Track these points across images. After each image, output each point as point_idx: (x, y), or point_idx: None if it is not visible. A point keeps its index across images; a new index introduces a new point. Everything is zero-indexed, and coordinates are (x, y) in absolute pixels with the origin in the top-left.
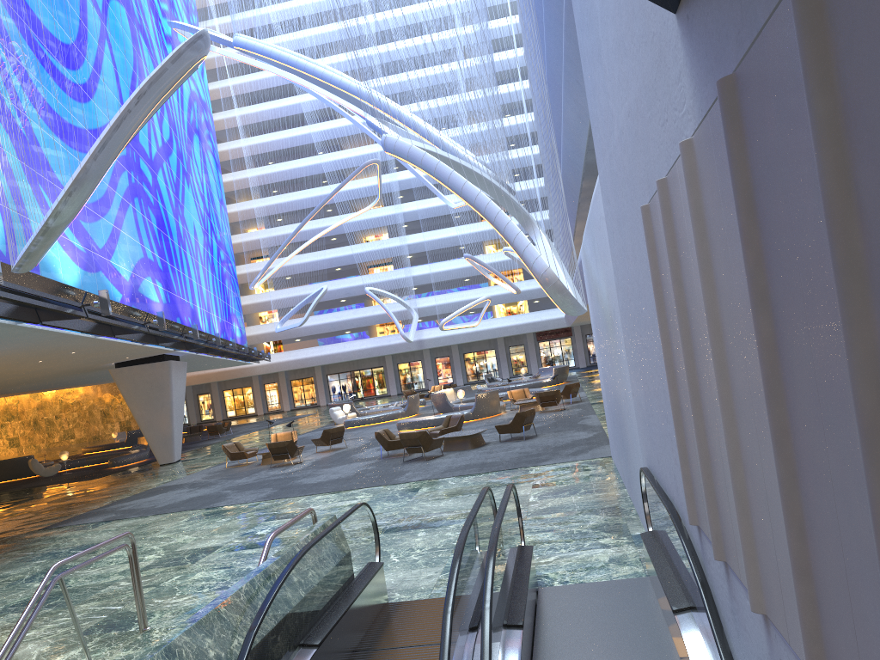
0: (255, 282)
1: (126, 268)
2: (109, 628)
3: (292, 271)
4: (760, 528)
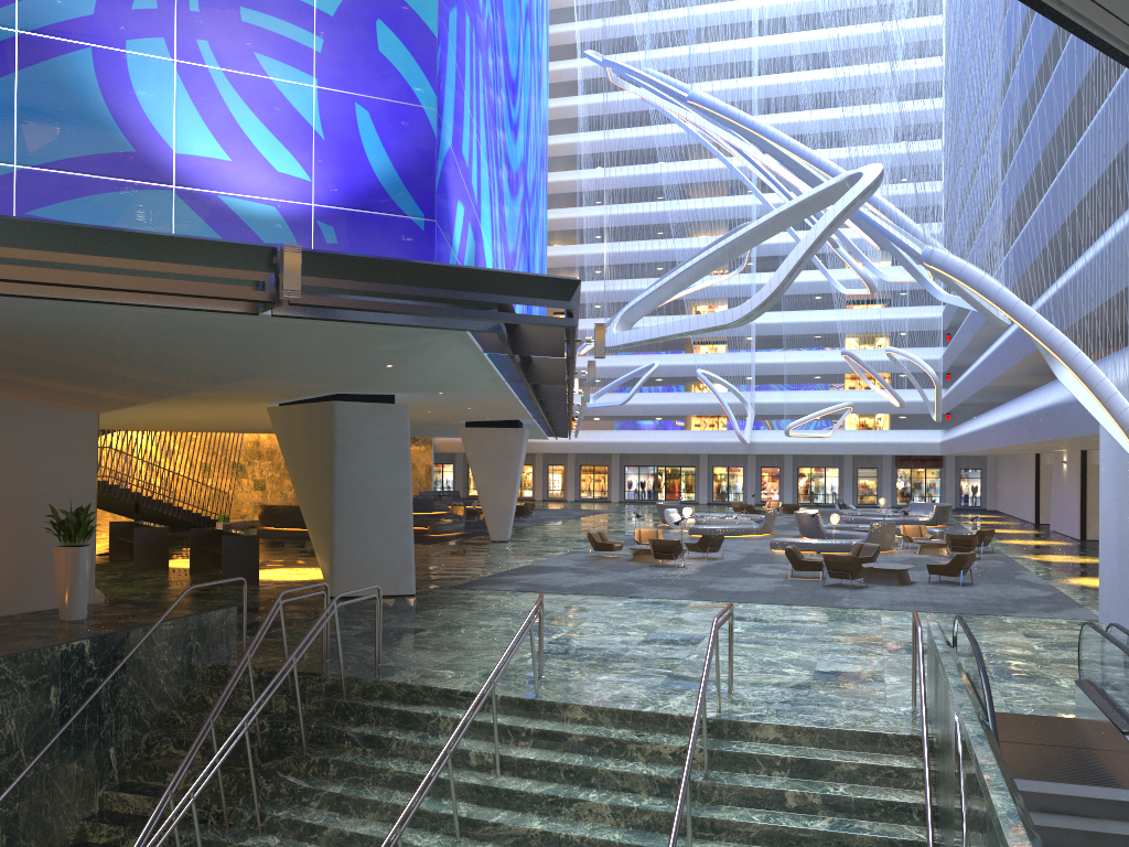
0: (583, 346)
1: None
2: (685, 686)
3: None
4: None
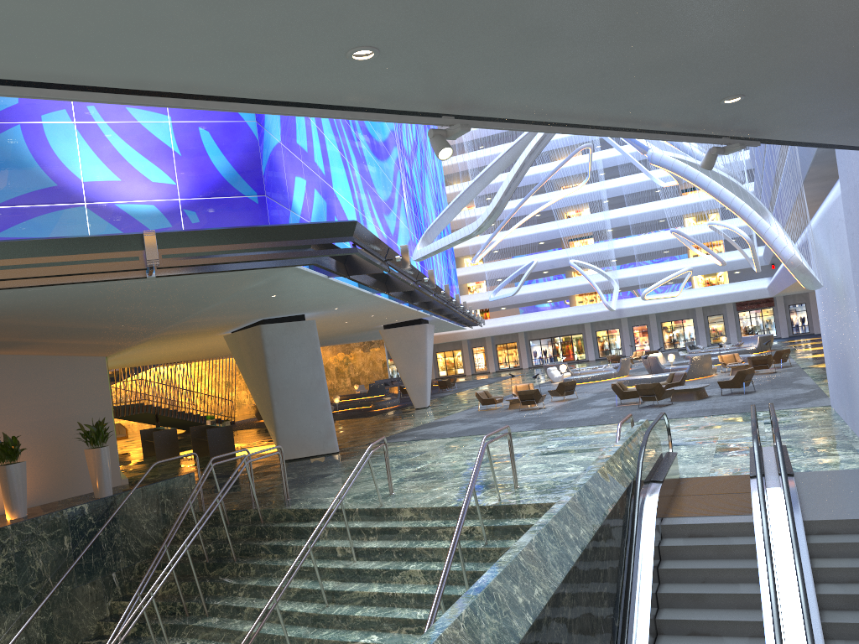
0: (476, 257)
1: None
2: (489, 487)
3: (500, 246)
4: None
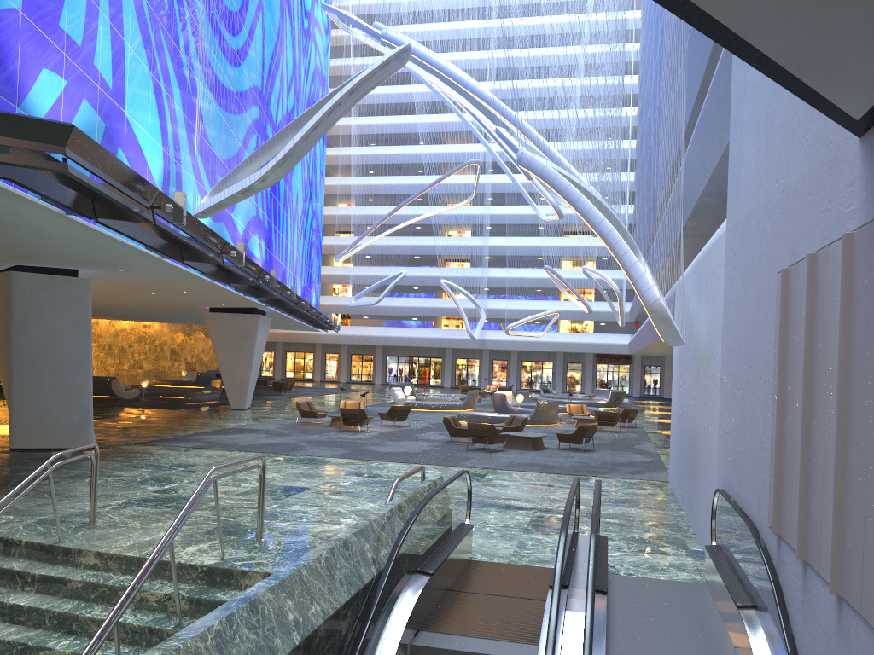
0: (341, 255)
1: (242, 223)
2: (227, 533)
3: (373, 251)
4: (852, 529)
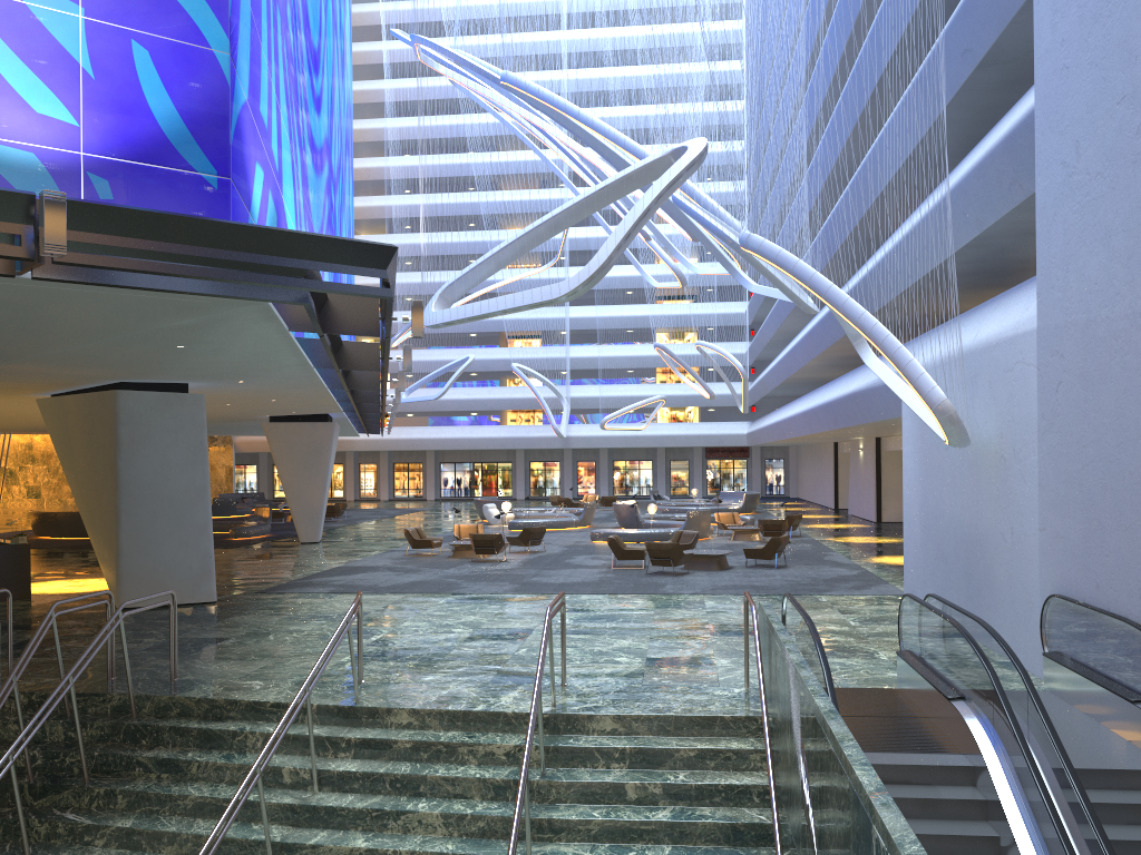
0: (395, 339)
1: None
2: (517, 681)
3: None
4: None
